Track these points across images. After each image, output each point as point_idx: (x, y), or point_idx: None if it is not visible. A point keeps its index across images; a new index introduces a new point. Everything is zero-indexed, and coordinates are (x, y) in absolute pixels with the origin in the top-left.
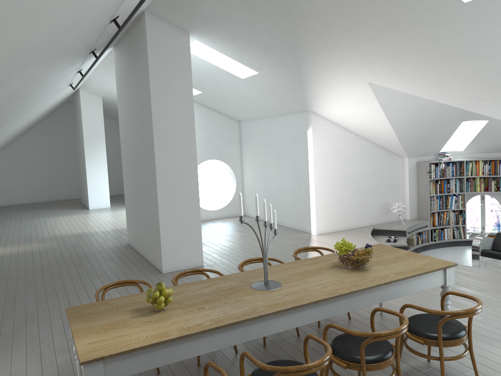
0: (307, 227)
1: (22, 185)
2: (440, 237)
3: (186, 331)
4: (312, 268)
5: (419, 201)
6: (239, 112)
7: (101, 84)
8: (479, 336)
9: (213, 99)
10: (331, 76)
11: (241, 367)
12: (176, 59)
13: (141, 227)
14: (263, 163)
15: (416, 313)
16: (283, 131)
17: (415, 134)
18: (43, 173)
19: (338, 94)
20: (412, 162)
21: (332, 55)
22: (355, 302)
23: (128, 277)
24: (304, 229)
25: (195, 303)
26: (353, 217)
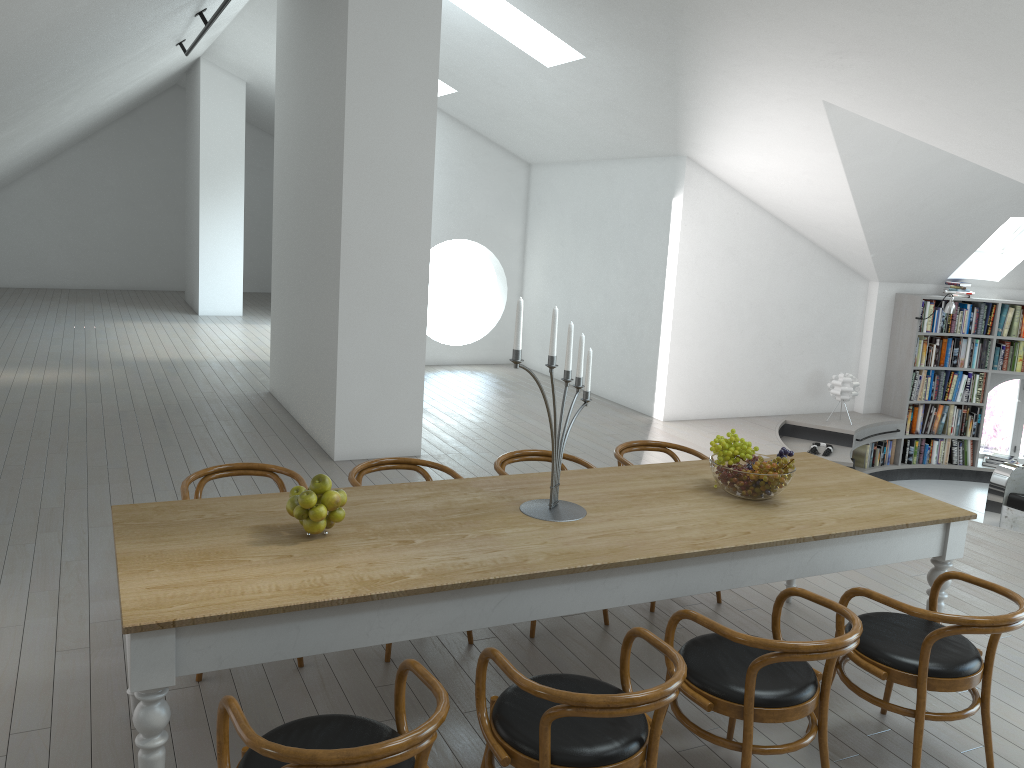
0: (646, 403)
1: (68, 250)
2: (922, 458)
3: (366, 588)
4: (657, 485)
5: (889, 378)
6: (532, 145)
7: (245, 54)
8: (997, 674)
9: (478, 109)
10: (745, 79)
11: (479, 681)
12: (409, 5)
13: (299, 361)
14: (569, 258)
15: (862, 607)
16: (620, 194)
17: (903, 232)
18: (111, 230)
19: (752, 123)
20: (886, 293)
21: (754, 30)
22: (744, 570)
23: (262, 461)
24: (638, 406)
25: (394, 529)
26: (745, 393)
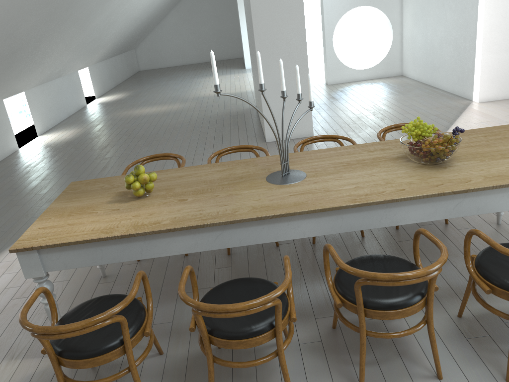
0: (468, 92)
1: (192, 45)
2: None
3: (134, 230)
4: (371, 156)
5: None
6: None
7: None
8: None
9: None
10: None
11: (191, 282)
12: None
13: (256, 90)
14: (424, 6)
15: None
16: None
17: None
18: (209, 32)
19: None
20: None
21: None
22: (397, 214)
23: (231, 144)
24: (464, 94)
25: (184, 192)
26: None
